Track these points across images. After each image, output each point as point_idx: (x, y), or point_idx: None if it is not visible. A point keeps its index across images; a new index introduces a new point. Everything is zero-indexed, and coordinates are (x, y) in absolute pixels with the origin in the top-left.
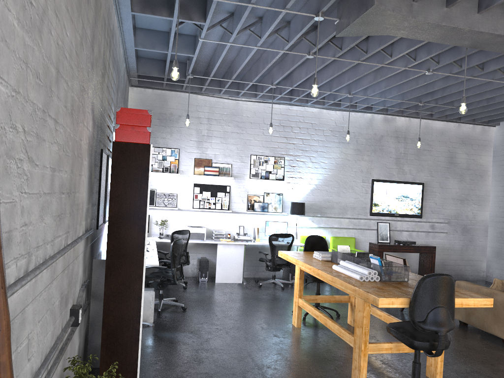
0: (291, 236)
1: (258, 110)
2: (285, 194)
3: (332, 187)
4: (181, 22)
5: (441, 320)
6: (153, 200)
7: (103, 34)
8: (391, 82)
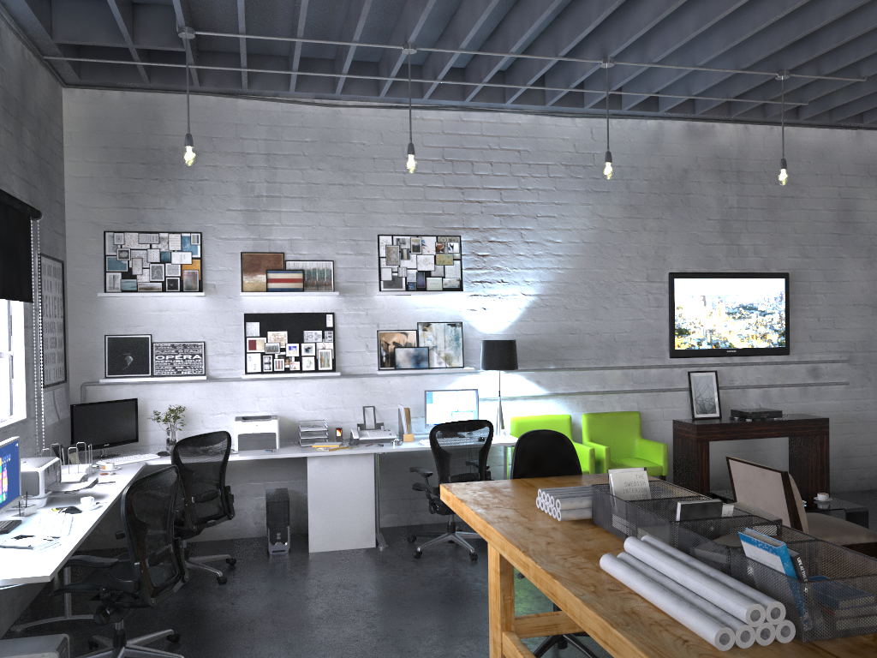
0: (487, 426)
1: (388, 126)
2: (469, 323)
3: (578, 299)
4: None
5: None
6: (147, 362)
7: None
8: (712, 10)
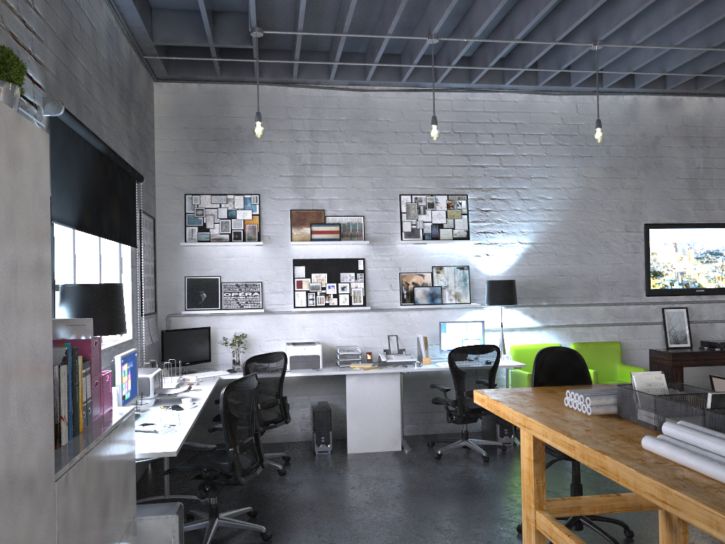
0: (495, 350)
1: (408, 106)
2: (474, 267)
3: (566, 246)
4: None
5: None
6: (217, 298)
7: None
8: None
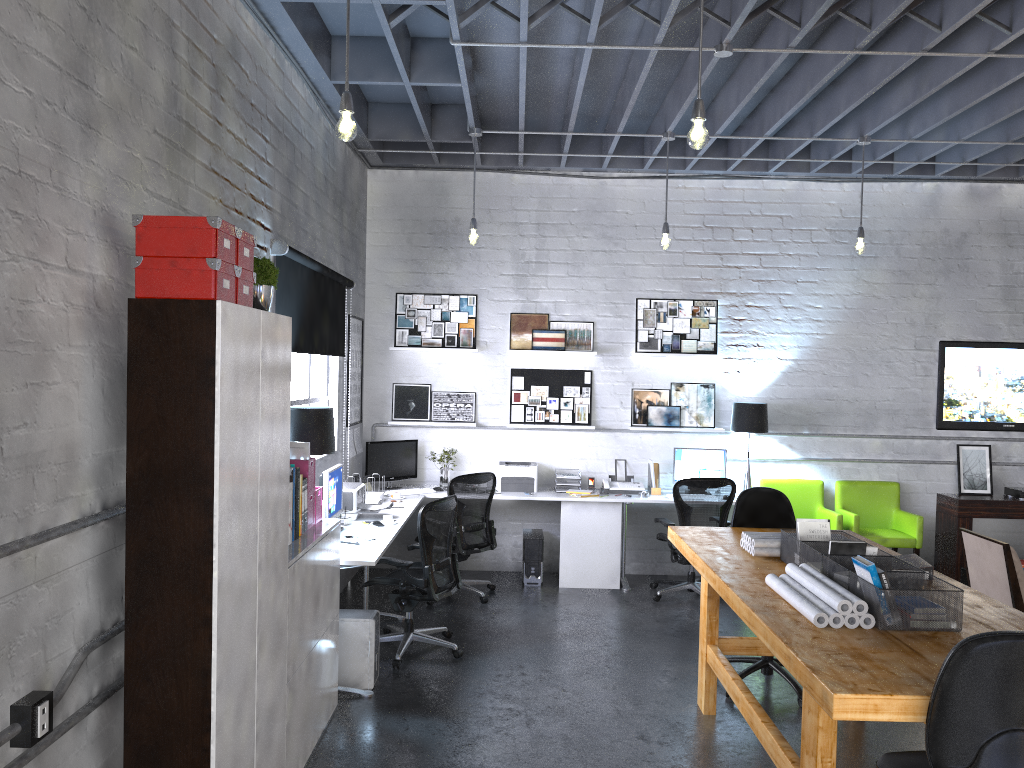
0: (729, 485)
1: (651, 195)
2: (722, 385)
3: (837, 365)
4: (402, 7)
5: None
6: (426, 408)
7: (157, 50)
8: (963, 97)
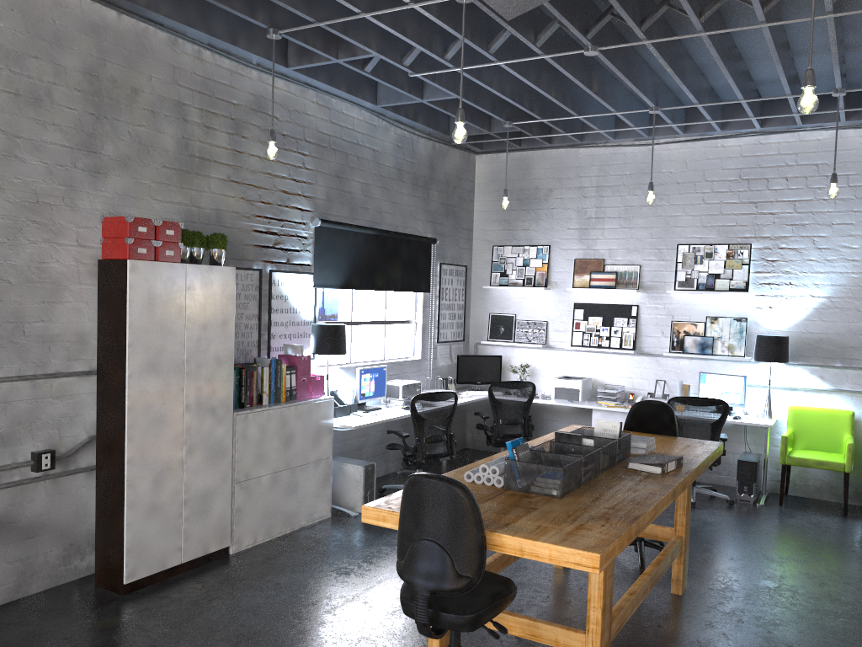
0: (721, 405)
1: (692, 155)
2: (754, 319)
3: None
4: (370, 58)
5: (424, 566)
6: (511, 332)
7: (166, 121)
8: None
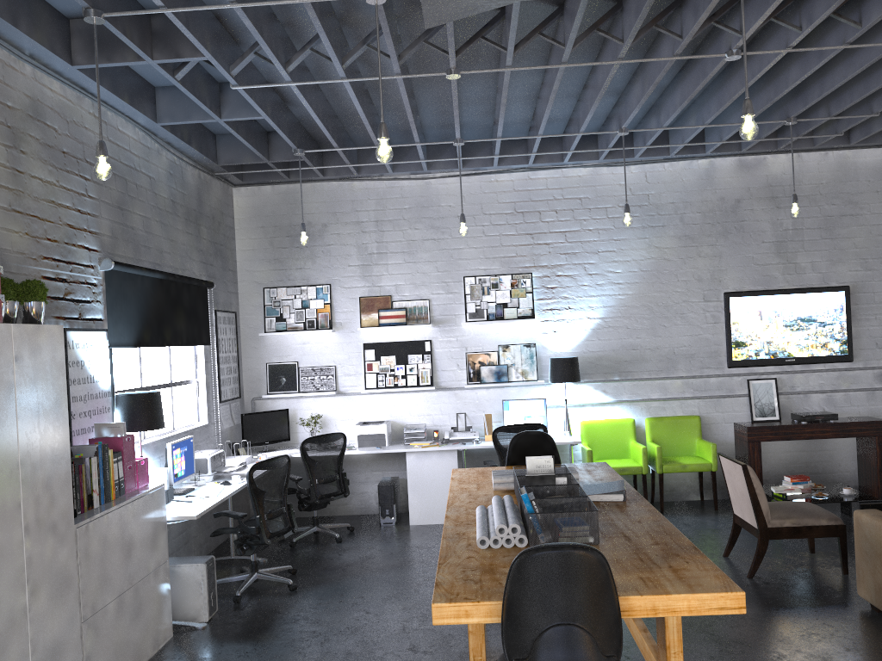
0: (541, 429)
1: (469, 189)
2: (541, 344)
3: (638, 319)
4: (183, 63)
5: (566, 657)
6: (295, 382)
7: None
8: (686, 91)
